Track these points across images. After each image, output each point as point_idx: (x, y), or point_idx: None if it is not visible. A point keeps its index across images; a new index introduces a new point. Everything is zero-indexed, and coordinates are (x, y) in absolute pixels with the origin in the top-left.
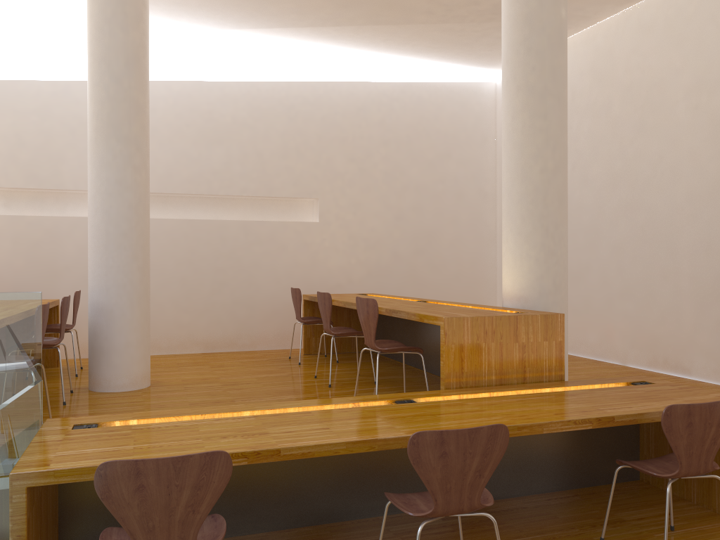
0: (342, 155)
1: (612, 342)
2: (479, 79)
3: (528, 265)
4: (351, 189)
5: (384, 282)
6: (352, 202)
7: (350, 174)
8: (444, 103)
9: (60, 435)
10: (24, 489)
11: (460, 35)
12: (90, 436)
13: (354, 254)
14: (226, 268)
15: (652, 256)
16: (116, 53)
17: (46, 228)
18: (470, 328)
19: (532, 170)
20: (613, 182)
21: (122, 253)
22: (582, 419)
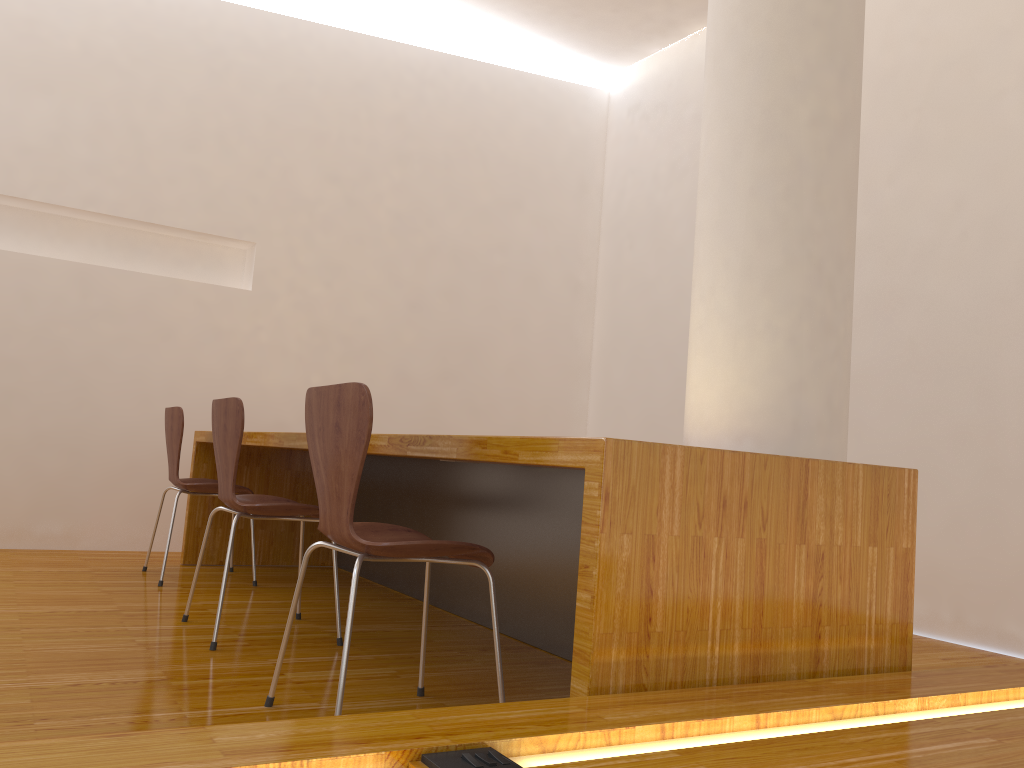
0: (314, 167)
1: None
2: (581, 82)
3: (769, 353)
4: (326, 236)
5: (375, 428)
6: (326, 262)
7: (327, 207)
8: (517, 109)
9: None
10: None
11: None
12: None
13: (318, 366)
14: (27, 362)
15: (932, 399)
16: None
17: None
18: (679, 483)
19: (792, 117)
20: None
21: None
22: None
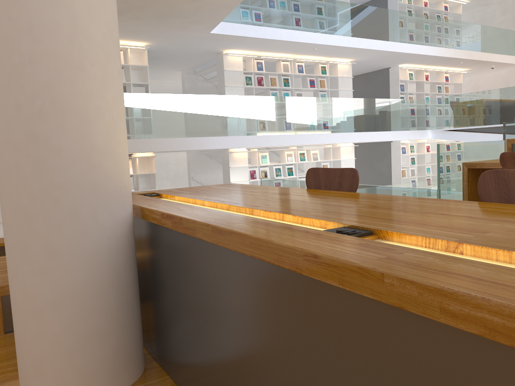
0: None
1: None
2: None
3: None
4: None
5: None
6: None
7: None
8: None
9: None
10: None
11: None
12: None
13: None
14: None
15: None
16: None
17: None
18: None
19: None
20: None
21: None
22: None
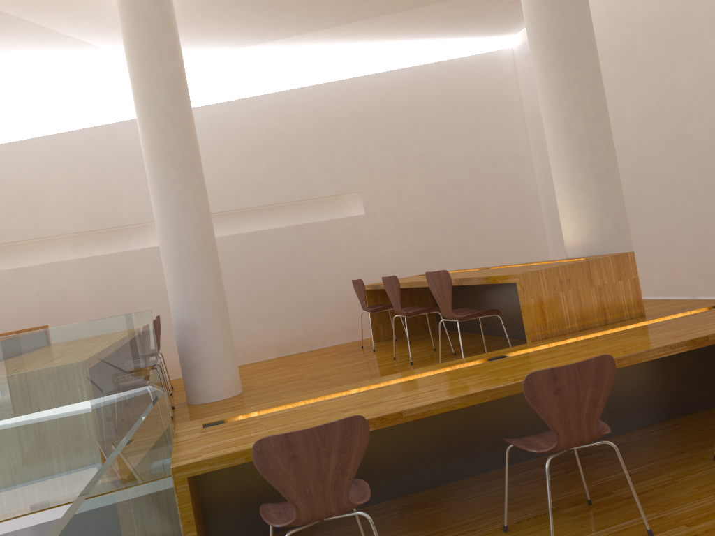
0: (375, 146)
1: (677, 278)
2: (495, 47)
3: (586, 213)
4: (390, 177)
5: (437, 261)
6: (393, 190)
7: (387, 163)
8: (464, 78)
9: (196, 434)
10: (185, 479)
11: (472, 7)
12: (223, 430)
13: (403, 239)
14: (286, 274)
15: (704, 186)
16: (158, 86)
17: (115, 265)
18: (545, 280)
19: (574, 121)
20: (650, 121)
21: (197, 271)
22: (677, 343)
